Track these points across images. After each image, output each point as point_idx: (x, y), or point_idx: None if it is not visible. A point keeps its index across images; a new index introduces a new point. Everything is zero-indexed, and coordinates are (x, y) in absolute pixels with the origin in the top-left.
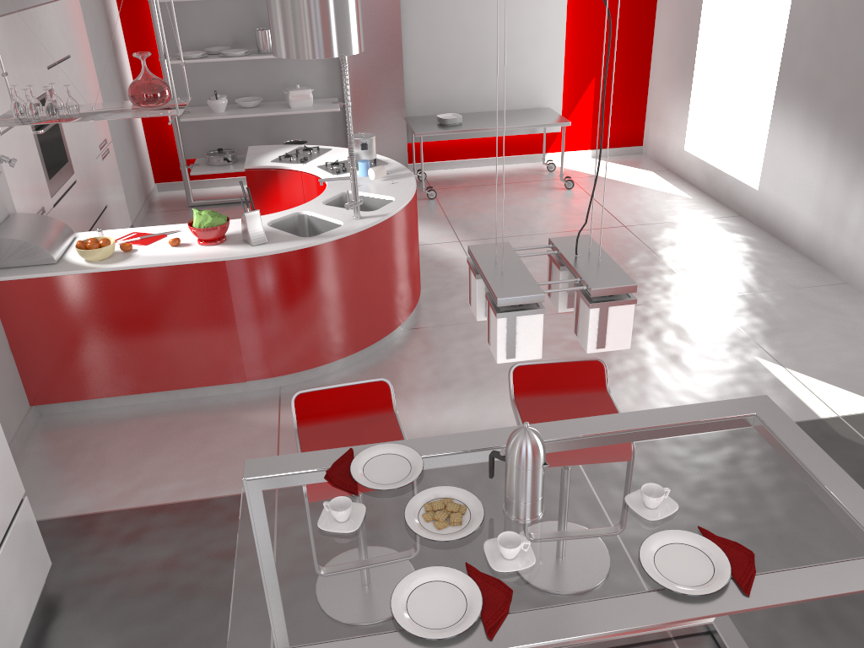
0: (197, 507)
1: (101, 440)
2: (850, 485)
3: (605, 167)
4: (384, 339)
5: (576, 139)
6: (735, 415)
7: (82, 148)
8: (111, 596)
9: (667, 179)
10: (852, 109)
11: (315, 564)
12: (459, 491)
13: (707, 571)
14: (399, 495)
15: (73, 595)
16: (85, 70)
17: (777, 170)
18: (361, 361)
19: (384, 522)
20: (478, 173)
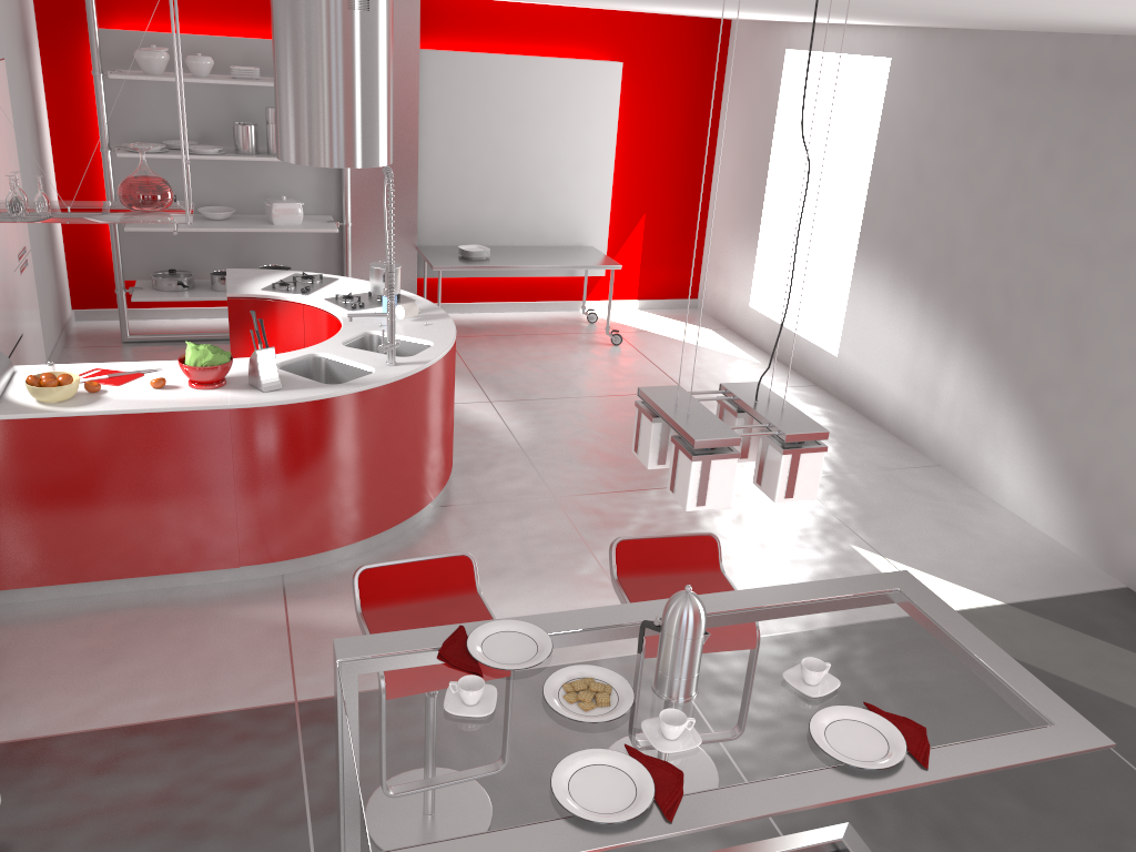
0: (191, 726)
1: (42, 642)
2: (1006, 659)
3: (656, 321)
4: (412, 517)
5: (621, 286)
6: (878, 590)
7: (1, 257)
8: (87, 842)
9: (730, 339)
10: (943, 271)
11: (451, 752)
12: (600, 670)
13: (881, 746)
14: (531, 676)
15: (32, 842)
16: (8, 156)
17: (860, 335)
18: (385, 544)
19: (520, 705)
20: (503, 320)
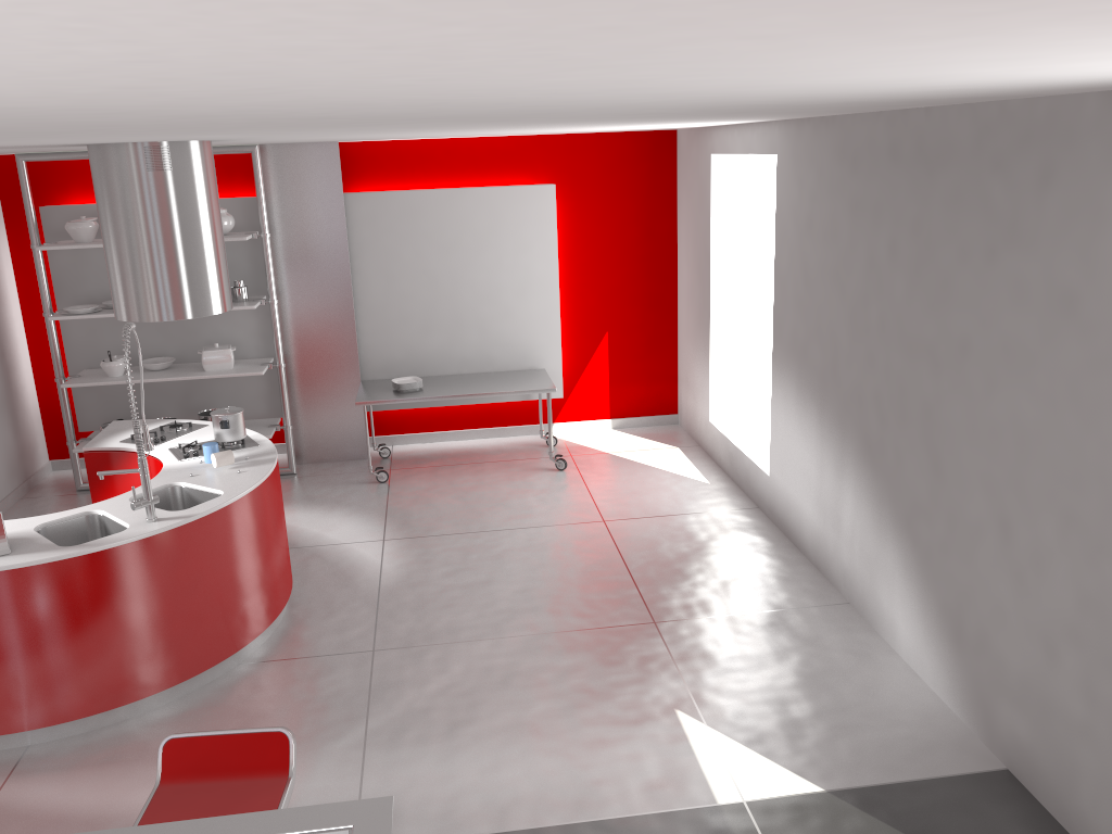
0: None
1: None
2: None
3: (622, 441)
4: (199, 678)
5: (591, 406)
6: (322, 828)
7: None
8: None
9: (692, 457)
10: (832, 380)
11: None
12: None
13: None
14: None
15: None
16: None
17: (782, 452)
18: (157, 709)
19: None
20: (461, 448)
